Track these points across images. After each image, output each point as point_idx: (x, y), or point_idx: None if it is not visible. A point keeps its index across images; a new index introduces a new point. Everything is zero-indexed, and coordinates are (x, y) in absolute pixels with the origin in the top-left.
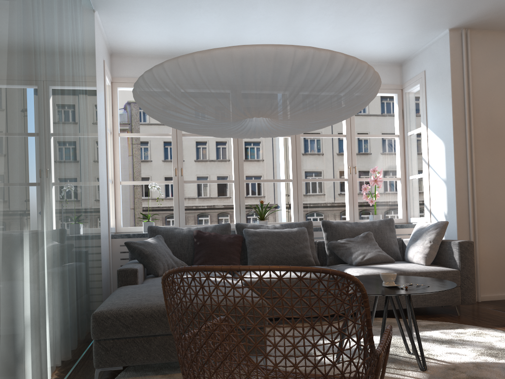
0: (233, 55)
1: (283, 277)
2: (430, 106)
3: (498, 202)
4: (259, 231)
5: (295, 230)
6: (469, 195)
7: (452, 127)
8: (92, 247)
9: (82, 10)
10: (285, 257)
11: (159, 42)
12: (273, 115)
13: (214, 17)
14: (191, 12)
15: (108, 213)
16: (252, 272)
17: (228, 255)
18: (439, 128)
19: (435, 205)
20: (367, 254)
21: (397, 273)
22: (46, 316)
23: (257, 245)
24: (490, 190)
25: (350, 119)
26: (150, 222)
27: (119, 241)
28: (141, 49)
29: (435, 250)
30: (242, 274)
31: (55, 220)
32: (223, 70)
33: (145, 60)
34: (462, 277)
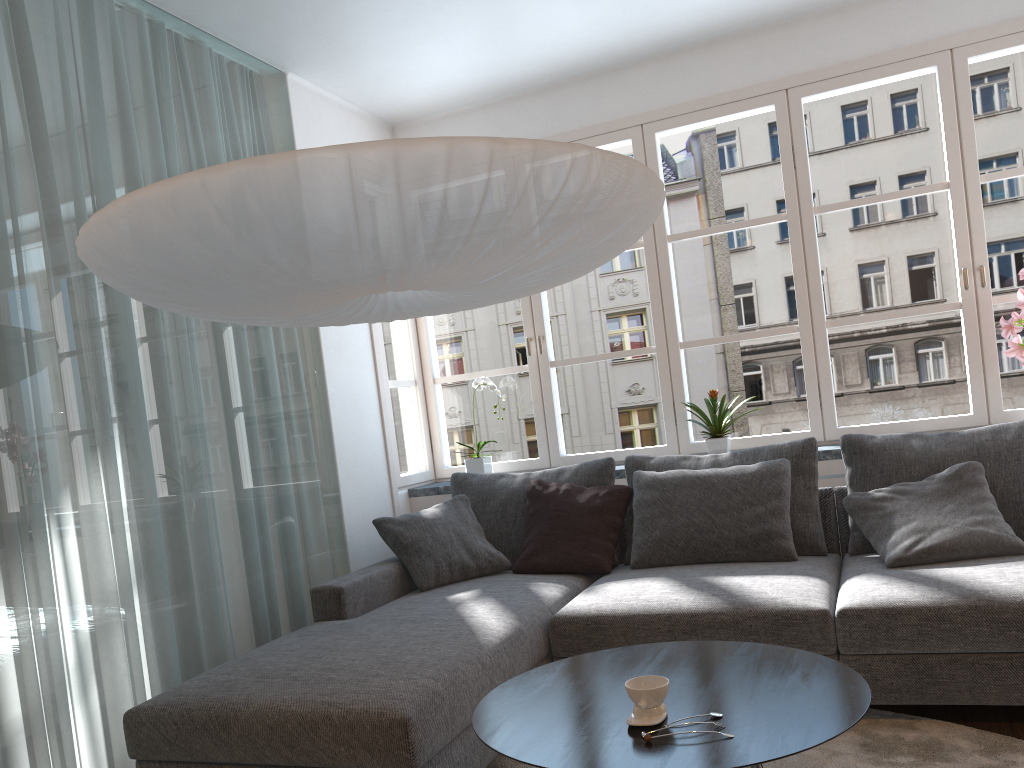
0: (112, 223)
1: (643, 606)
2: None
3: None
4: (664, 476)
5: (752, 469)
6: None
7: None
8: (293, 541)
9: (212, 97)
10: (715, 540)
11: (451, 83)
12: (359, 293)
13: (500, 4)
14: (445, 14)
15: (387, 452)
16: (612, 582)
17: (584, 538)
18: None
19: None
20: (932, 533)
21: (964, 604)
22: (37, 718)
23: (652, 512)
24: None
25: (961, 135)
26: (478, 459)
27: (422, 502)
28: (432, 103)
29: None
30: (587, 589)
31: (78, 539)
32: (126, 254)
33: (452, 122)
34: None
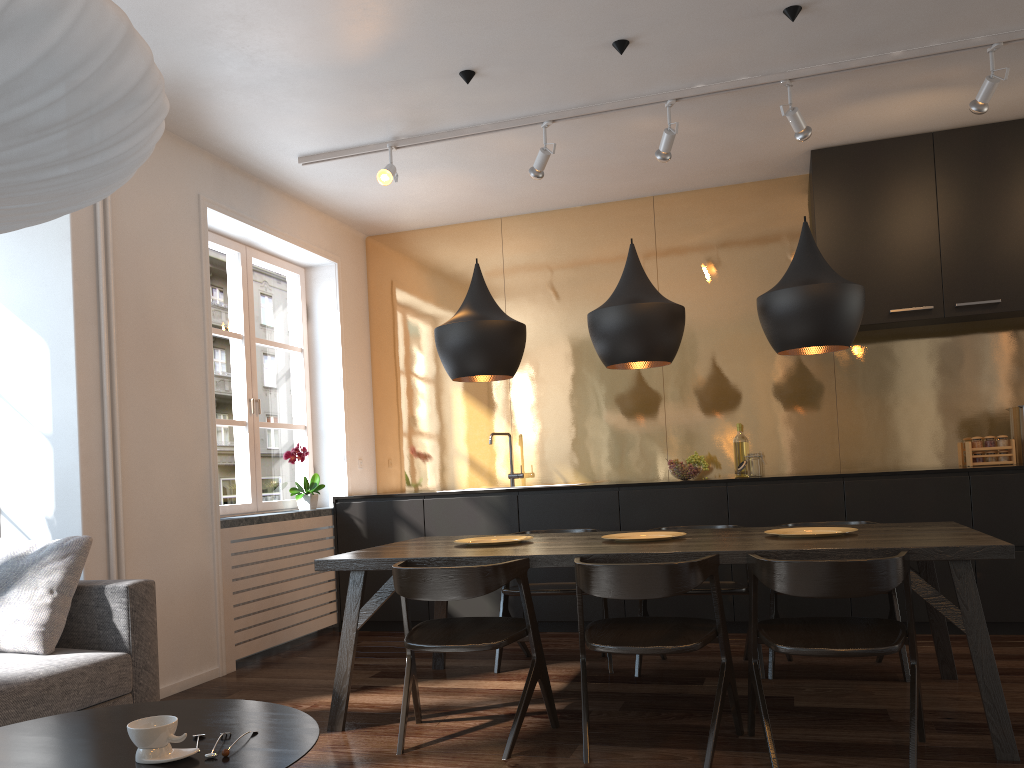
0: None
1: None
2: (5, 248)
3: (159, 487)
4: None
5: None
6: (108, 470)
7: (73, 310)
8: None
9: None
10: None
11: None
12: None
13: None
14: None
15: None
16: None
17: None
18: (31, 306)
19: (17, 493)
20: None
21: None
22: None
23: None
24: (145, 461)
25: None
26: None
27: None
28: None
29: (65, 611)
30: None
31: None
32: None
33: None
34: (136, 669)
